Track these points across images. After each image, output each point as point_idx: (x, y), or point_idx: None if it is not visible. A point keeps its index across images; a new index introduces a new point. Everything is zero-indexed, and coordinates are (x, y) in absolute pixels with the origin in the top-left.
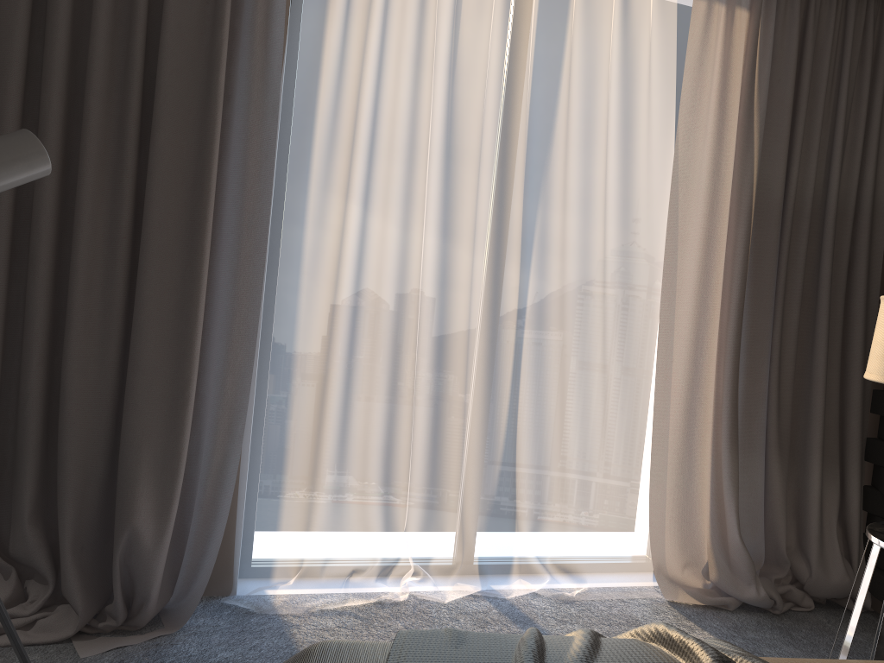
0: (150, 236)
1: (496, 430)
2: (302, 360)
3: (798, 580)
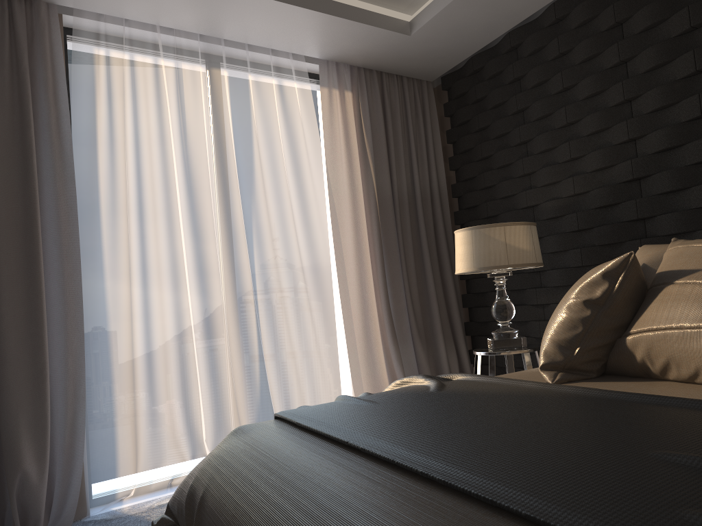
0: (0, 271)
1: (253, 361)
2: (116, 339)
3: None
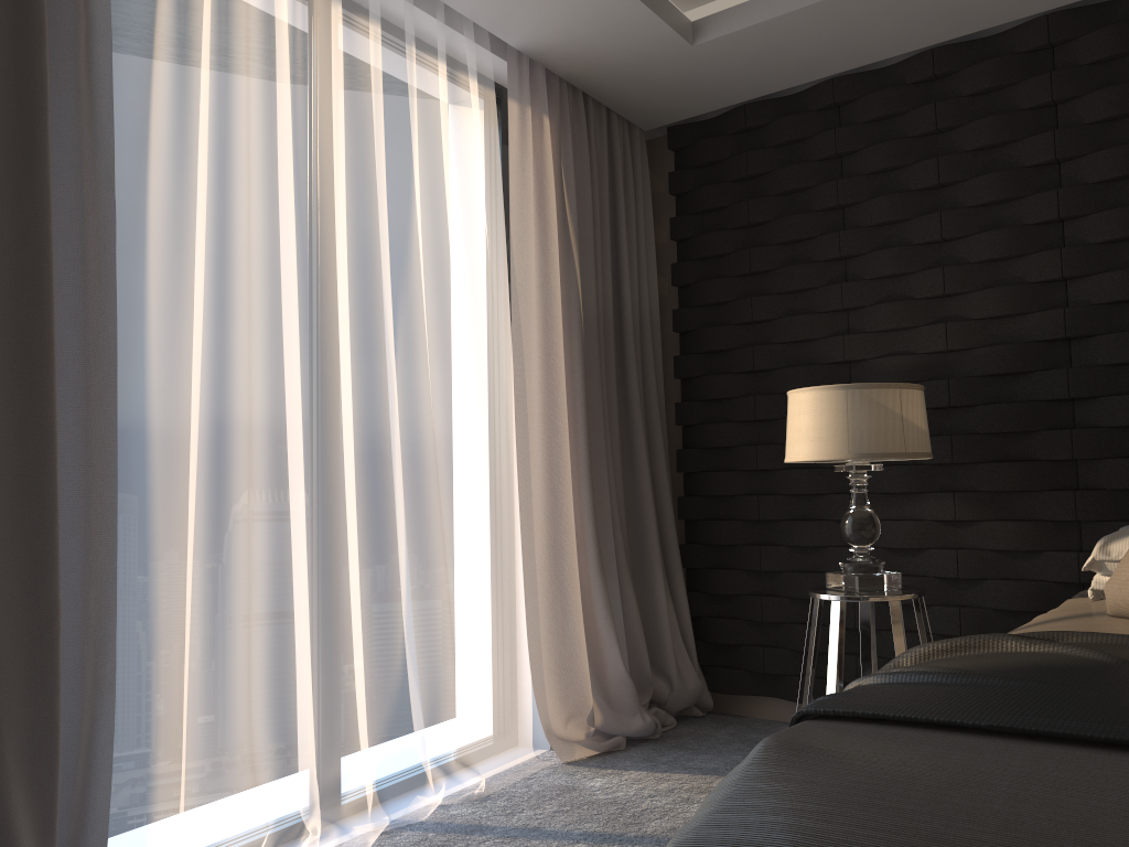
0: None
1: (394, 605)
2: (167, 551)
3: (658, 700)
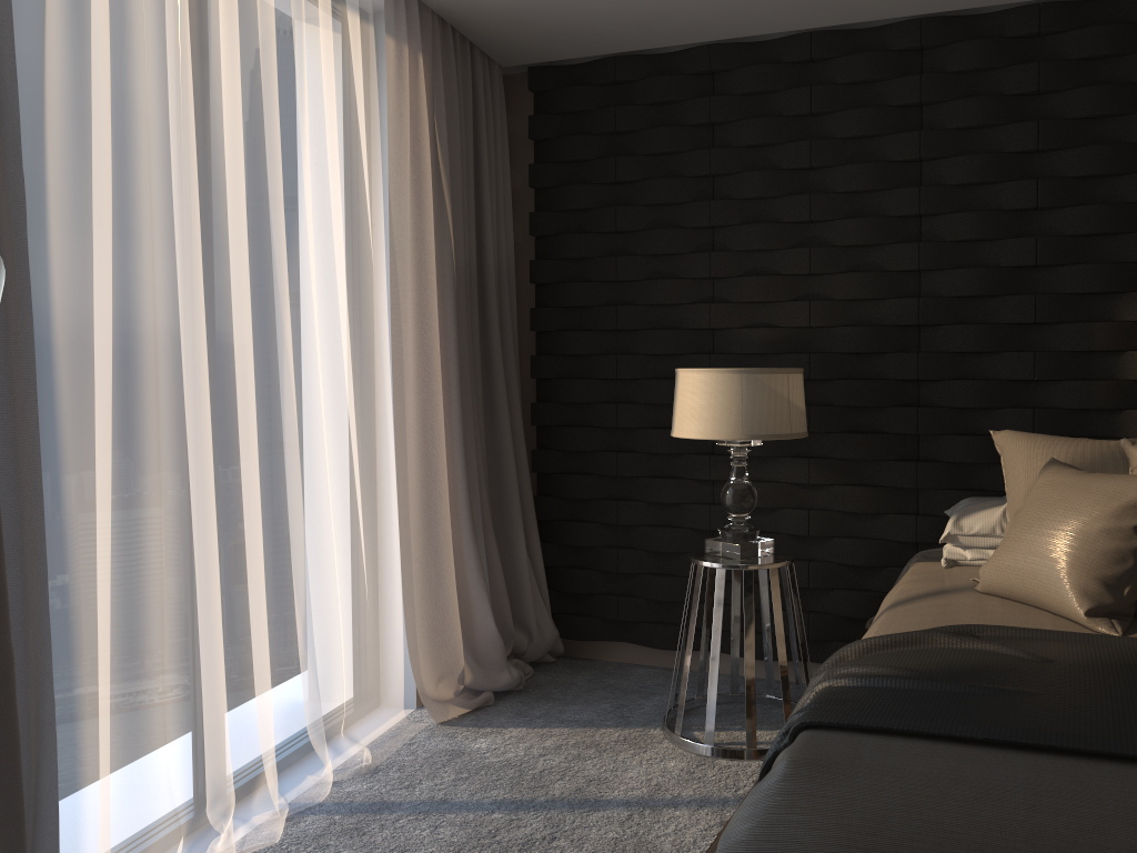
0: None
1: (293, 592)
2: (87, 568)
3: (517, 651)
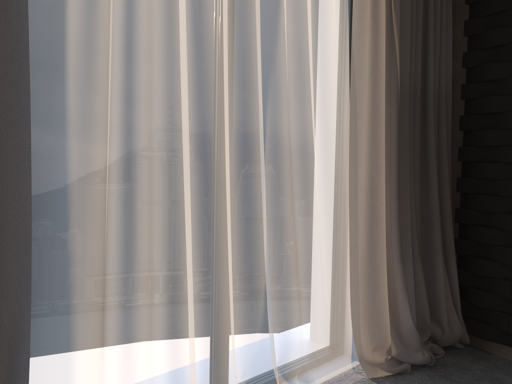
0: None
1: (257, 288)
2: (82, 264)
3: (433, 338)
